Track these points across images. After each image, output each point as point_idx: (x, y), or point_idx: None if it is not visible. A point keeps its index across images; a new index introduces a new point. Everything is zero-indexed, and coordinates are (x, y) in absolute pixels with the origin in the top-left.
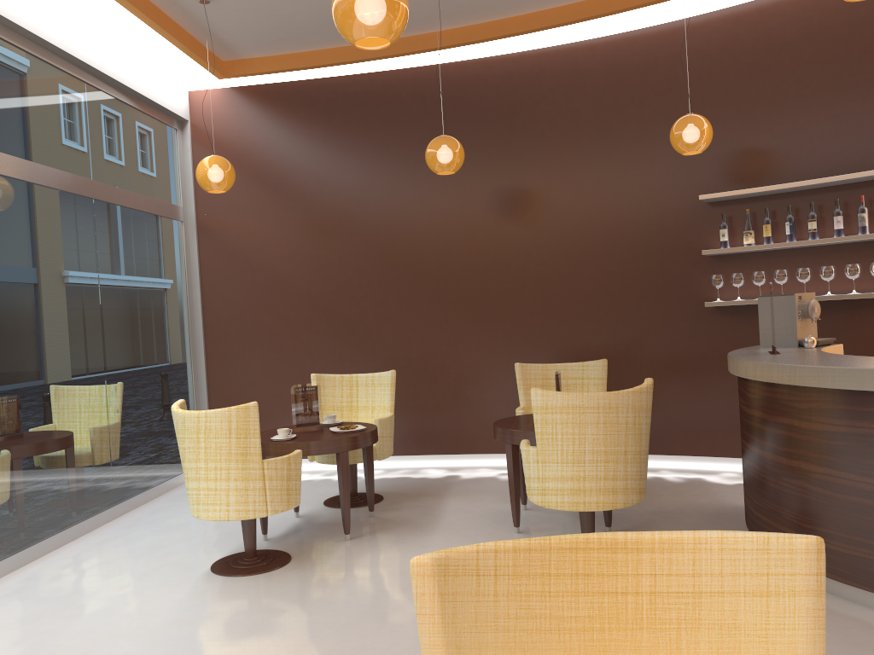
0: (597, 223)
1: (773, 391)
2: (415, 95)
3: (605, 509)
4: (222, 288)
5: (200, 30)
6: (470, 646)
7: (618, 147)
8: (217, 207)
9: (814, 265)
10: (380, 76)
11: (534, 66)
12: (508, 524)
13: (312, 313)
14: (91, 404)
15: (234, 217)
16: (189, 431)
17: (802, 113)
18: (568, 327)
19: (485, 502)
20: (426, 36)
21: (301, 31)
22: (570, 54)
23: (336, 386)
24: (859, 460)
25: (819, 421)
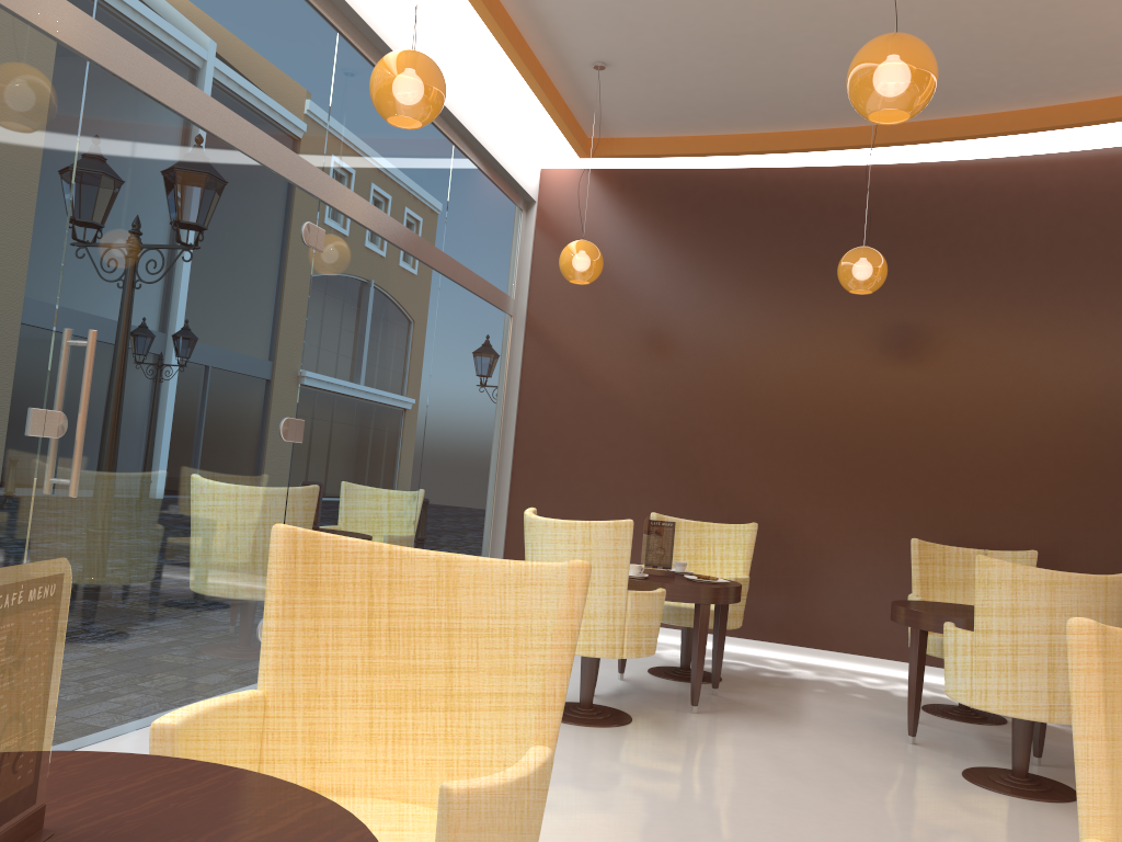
0: (1033, 382)
1: None
2: (812, 199)
3: (1058, 722)
4: (543, 400)
5: (578, 99)
6: (1118, 728)
7: (1073, 290)
8: (552, 305)
9: None
10: (772, 173)
11: (972, 180)
12: (895, 732)
13: (647, 444)
14: (403, 505)
15: (571, 318)
16: (547, 541)
17: None
18: (975, 508)
19: (856, 705)
20: (839, 131)
21: (693, 112)
22: (1022, 169)
23: (678, 533)
24: None
25: None
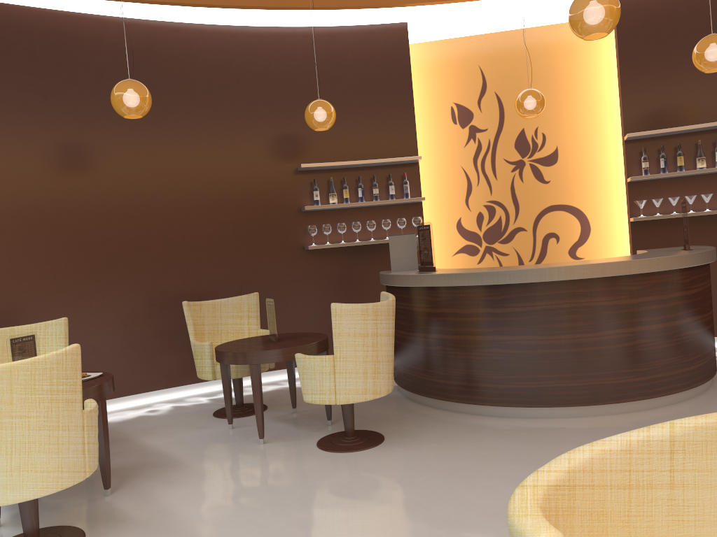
0: (212, 181)
1: (467, 292)
2: (22, 34)
3: (385, 394)
4: None
5: None
6: None
7: (227, 119)
8: None
9: (373, 219)
10: None
11: (150, 35)
12: (240, 440)
13: None
14: None
15: None
16: None
17: (362, 113)
18: (189, 272)
19: (183, 433)
20: None
21: None
22: (183, 32)
23: None
24: (539, 326)
25: (510, 306)
